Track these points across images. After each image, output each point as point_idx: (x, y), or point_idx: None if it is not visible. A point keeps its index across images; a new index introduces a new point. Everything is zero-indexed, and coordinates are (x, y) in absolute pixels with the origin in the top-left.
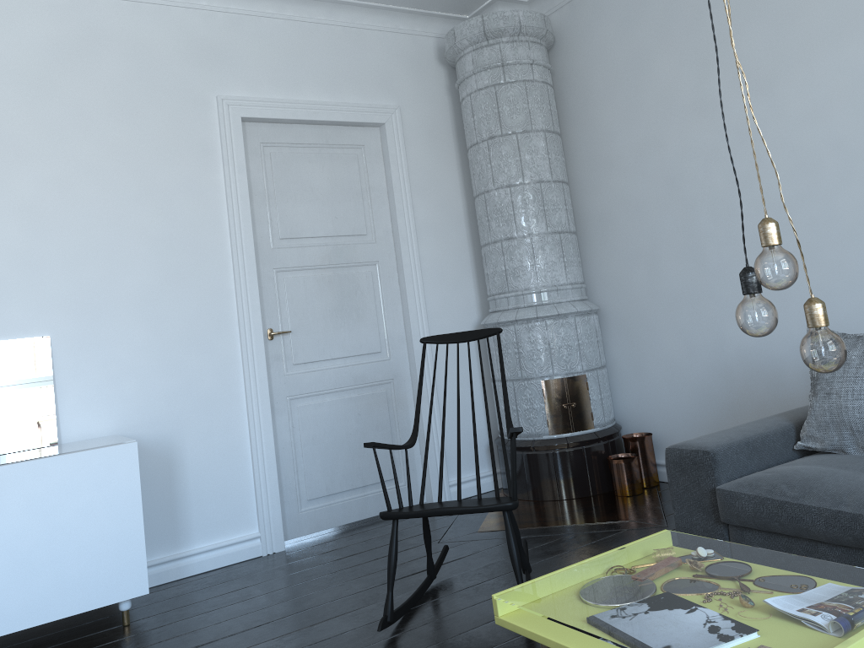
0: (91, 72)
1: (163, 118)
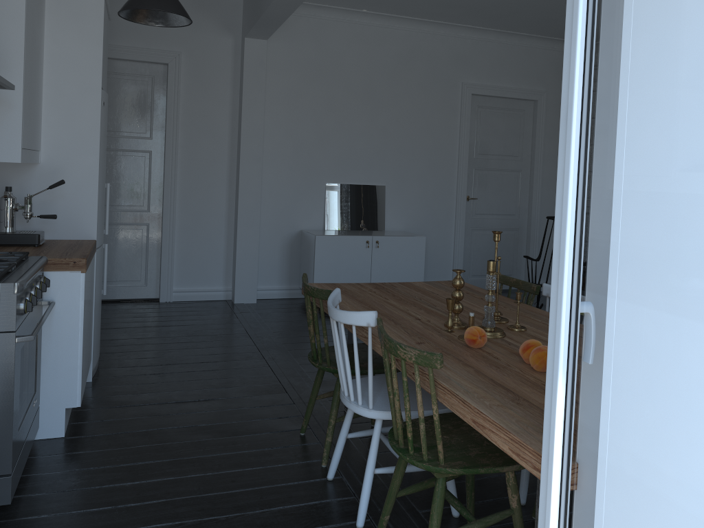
0: (412, 68)
1: (438, 92)
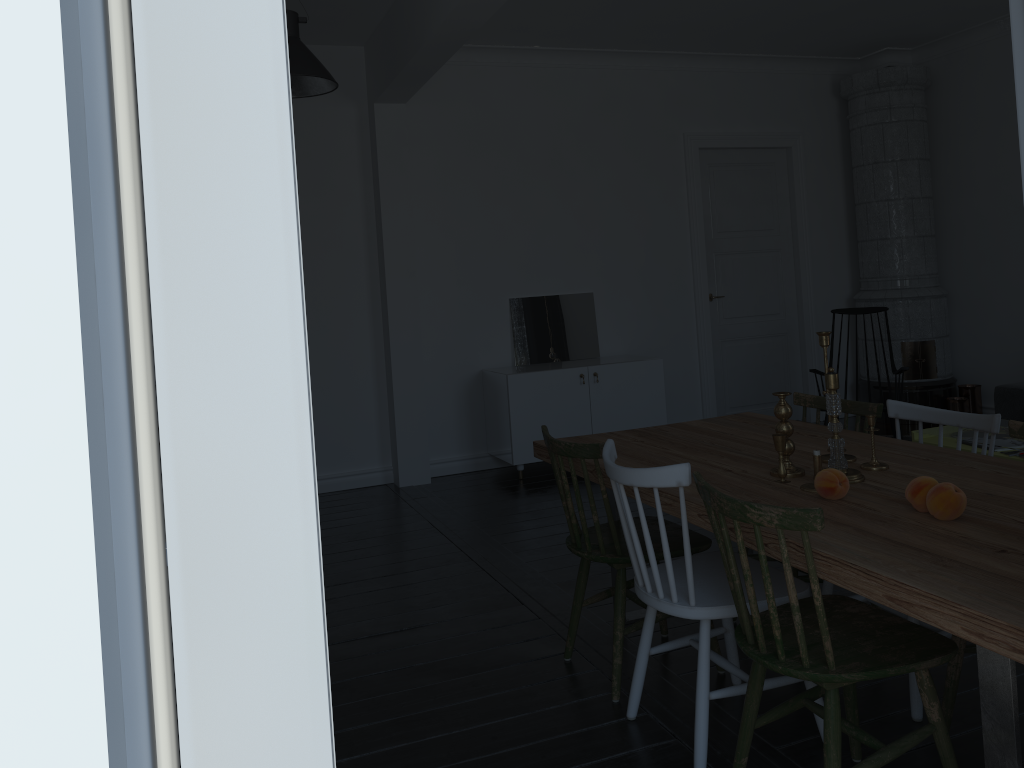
0: (611, 121)
1: (651, 151)
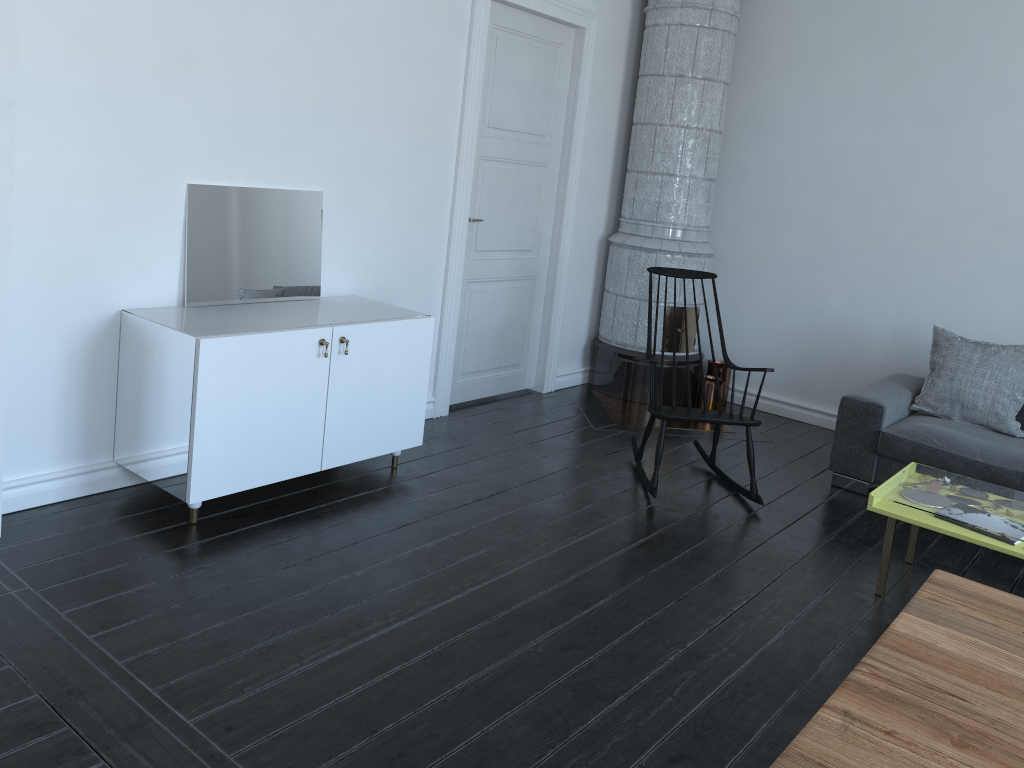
0: None
1: None
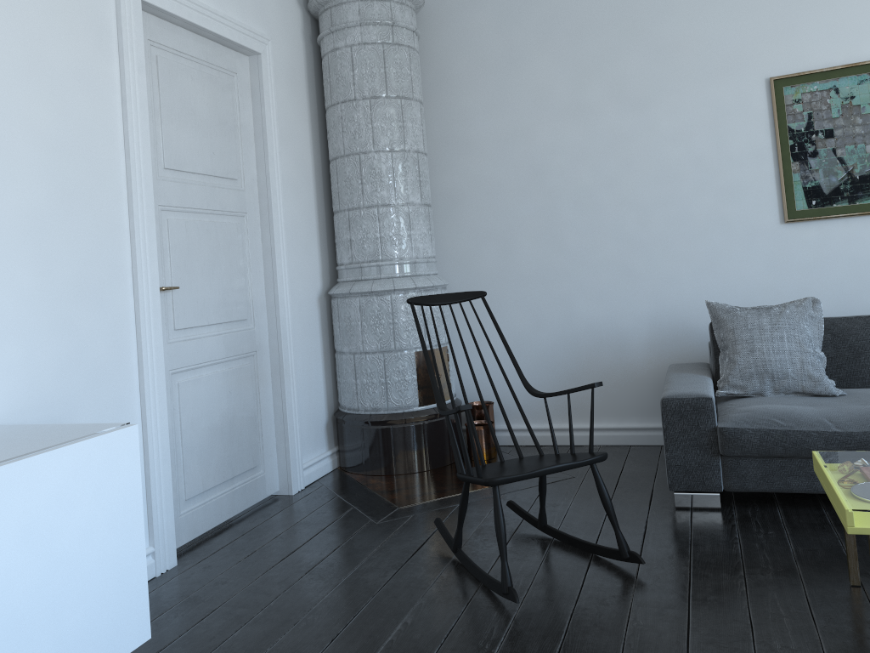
0: None
1: None
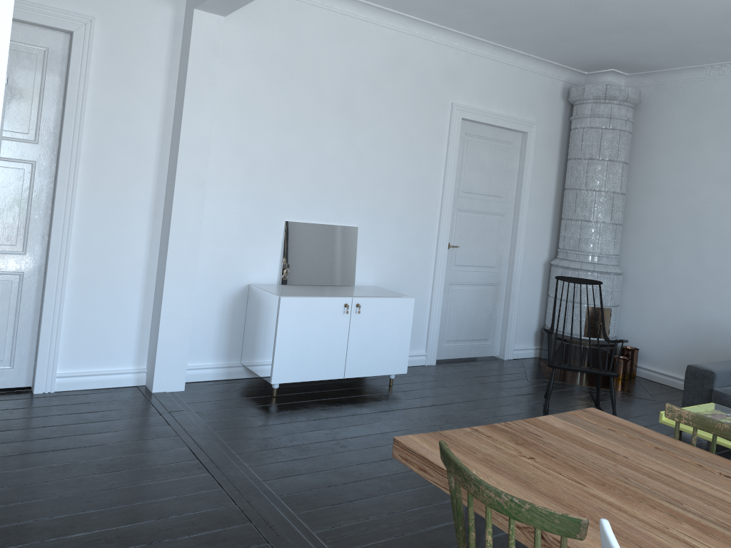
0: (398, 79)
1: (425, 112)
